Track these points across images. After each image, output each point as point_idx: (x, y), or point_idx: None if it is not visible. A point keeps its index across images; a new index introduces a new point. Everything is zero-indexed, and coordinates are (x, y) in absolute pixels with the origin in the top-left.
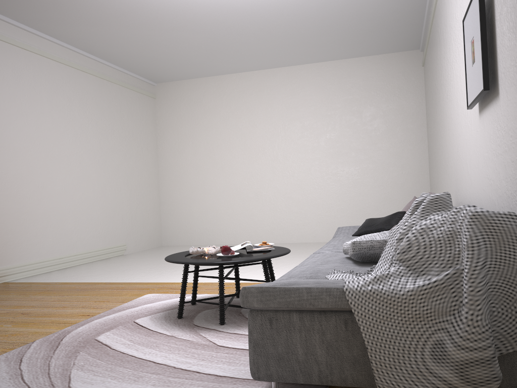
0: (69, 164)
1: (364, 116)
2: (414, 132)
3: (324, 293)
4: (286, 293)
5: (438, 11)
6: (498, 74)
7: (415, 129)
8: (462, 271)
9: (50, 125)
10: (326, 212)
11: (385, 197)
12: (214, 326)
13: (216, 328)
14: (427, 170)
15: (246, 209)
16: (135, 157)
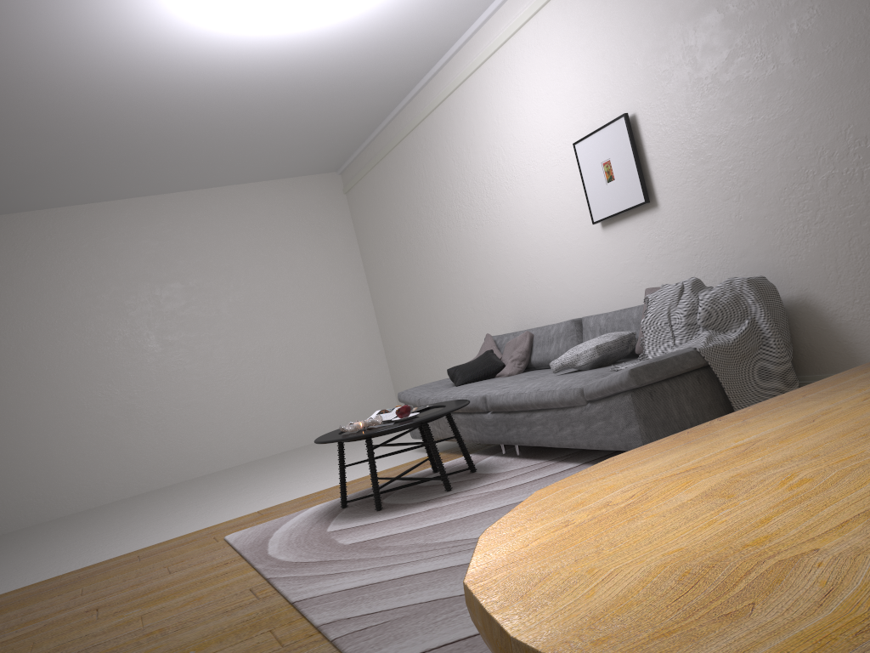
0: None
1: (281, 264)
2: (351, 280)
3: (686, 357)
4: (663, 364)
5: (436, 128)
6: (653, 189)
7: (351, 276)
8: (754, 319)
9: None
10: (251, 413)
11: (332, 374)
12: (445, 493)
13: (453, 492)
14: (376, 327)
15: (109, 441)
16: None
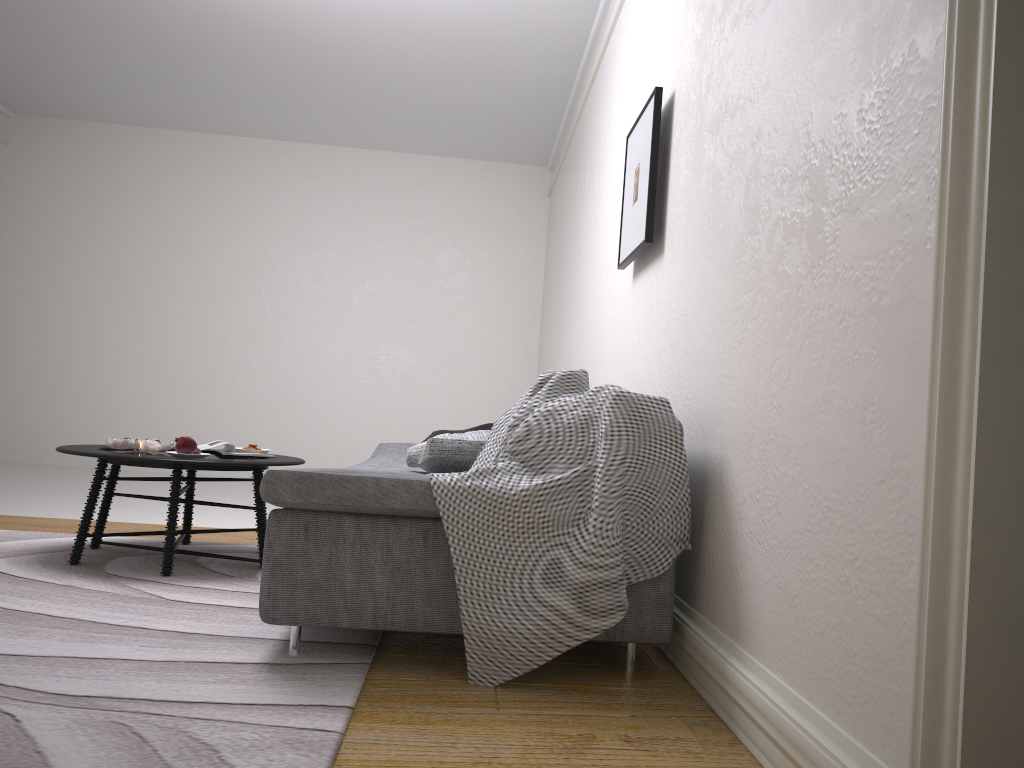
0: None
1: (439, 263)
2: (520, 305)
3: (400, 487)
4: (341, 483)
5: (589, 113)
6: (665, 223)
7: (522, 301)
8: (595, 469)
9: None
10: (345, 427)
11: (458, 413)
12: (151, 577)
13: (156, 579)
14: (534, 374)
15: (183, 404)
16: None
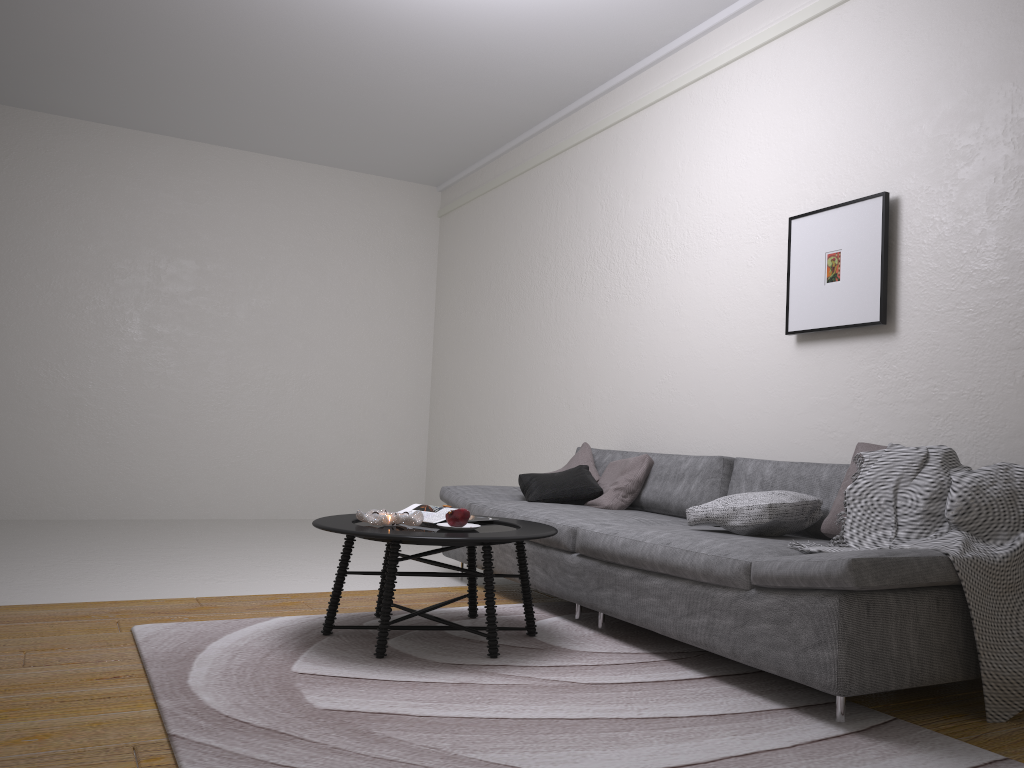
0: None
1: (332, 279)
2: (414, 326)
3: (933, 564)
4: (899, 565)
5: (589, 159)
6: (896, 308)
7: (416, 322)
8: None
9: None
10: (233, 457)
11: (353, 437)
12: (487, 660)
13: (500, 663)
14: (427, 395)
15: (33, 437)
16: None
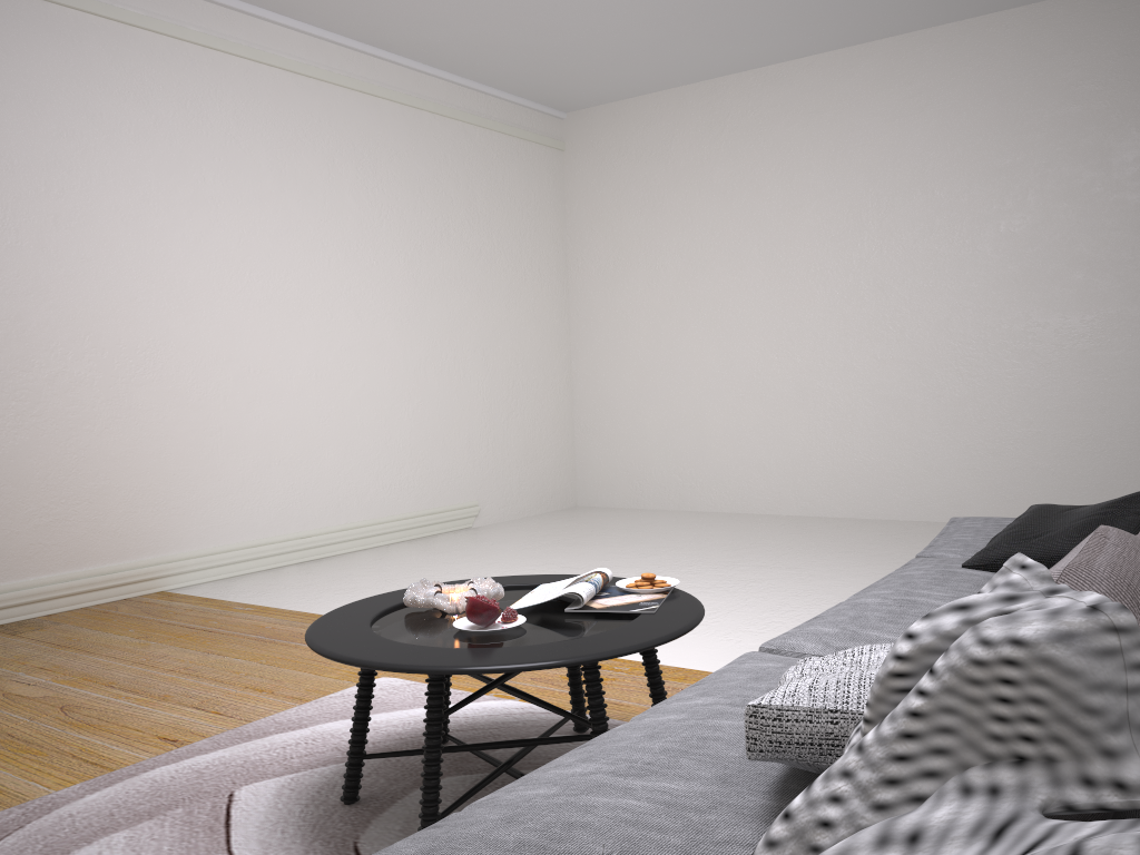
0: (328, 318)
1: (1118, 163)
2: None
3: None
4: None
5: None
6: None
7: None
8: None
9: (278, 225)
10: (990, 442)
11: None
12: None
13: None
14: None
15: (773, 427)
16: (506, 295)
